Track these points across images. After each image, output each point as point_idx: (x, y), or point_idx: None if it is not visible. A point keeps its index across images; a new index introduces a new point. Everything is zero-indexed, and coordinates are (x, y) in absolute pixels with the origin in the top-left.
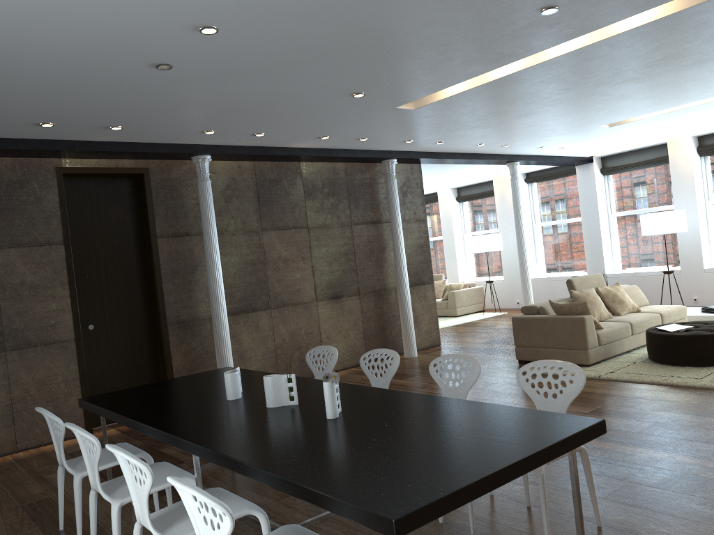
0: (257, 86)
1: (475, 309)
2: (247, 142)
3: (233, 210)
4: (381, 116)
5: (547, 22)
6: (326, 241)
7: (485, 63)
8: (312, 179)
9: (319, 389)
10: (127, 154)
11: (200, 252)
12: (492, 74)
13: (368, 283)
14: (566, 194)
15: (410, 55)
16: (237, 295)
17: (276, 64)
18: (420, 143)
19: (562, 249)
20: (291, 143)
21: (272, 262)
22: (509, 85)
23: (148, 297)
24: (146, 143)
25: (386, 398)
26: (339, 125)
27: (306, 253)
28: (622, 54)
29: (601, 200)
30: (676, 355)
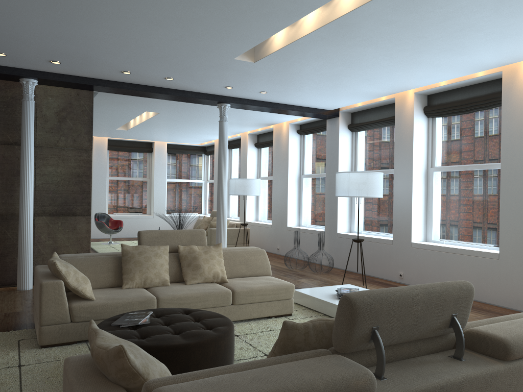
0: None
1: None
2: None
3: None
4: None
5: None
6: None
7: None
8: None
9: None
10: None
11: None
12: None
13: None
14: (326, 148)
15: None
16: None
17: None
18: (31, 60)
19: (317, 203)
20: None
21: None
22: None
23: None
24: None
25: None
26: None
27: None
28: None
29: (344, 157)
30: None
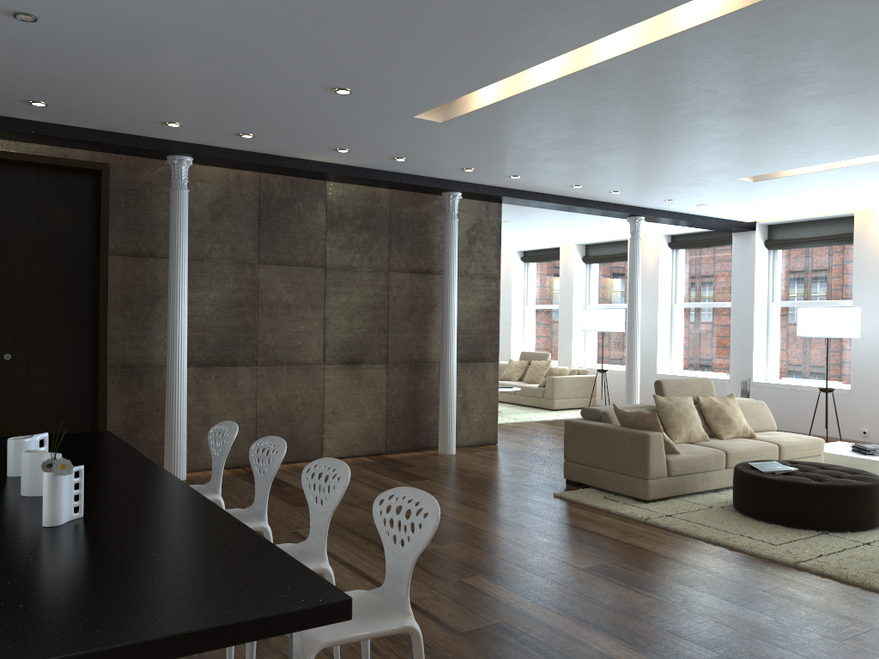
0: (186, 62)
1: (580, 404)
2: (238, 145)
3: (222, 232)
4: (401, 128)
5: (549, 2)
6: (349, 288)
7: (498, 60)
8: (340, 205)
9: (129, 480)
10: (73, 142)
11: (167, 280)
12: (529, 81)
13: (402, 349)
14: (719, 269)
15: (374, 36)
16: (211, 341)
17: (185, 30)
18: (488, 175)
19: (704, 341)
20: (301, 153)
21: (268, 305)
22: (558, 100)
23: (91, 328)
24: (98, 130)
25: (171, 507)
26: (351, 135)
27: (318, 299)
28: (703, 68)
29: (760, 283)
30: (762, 506)
